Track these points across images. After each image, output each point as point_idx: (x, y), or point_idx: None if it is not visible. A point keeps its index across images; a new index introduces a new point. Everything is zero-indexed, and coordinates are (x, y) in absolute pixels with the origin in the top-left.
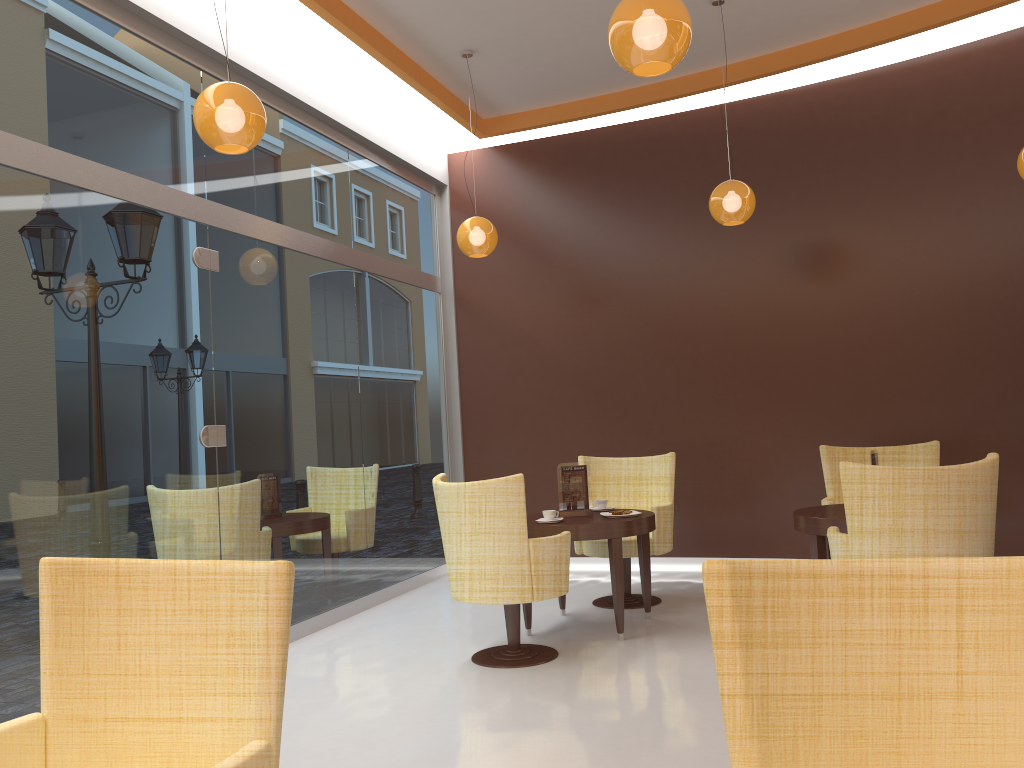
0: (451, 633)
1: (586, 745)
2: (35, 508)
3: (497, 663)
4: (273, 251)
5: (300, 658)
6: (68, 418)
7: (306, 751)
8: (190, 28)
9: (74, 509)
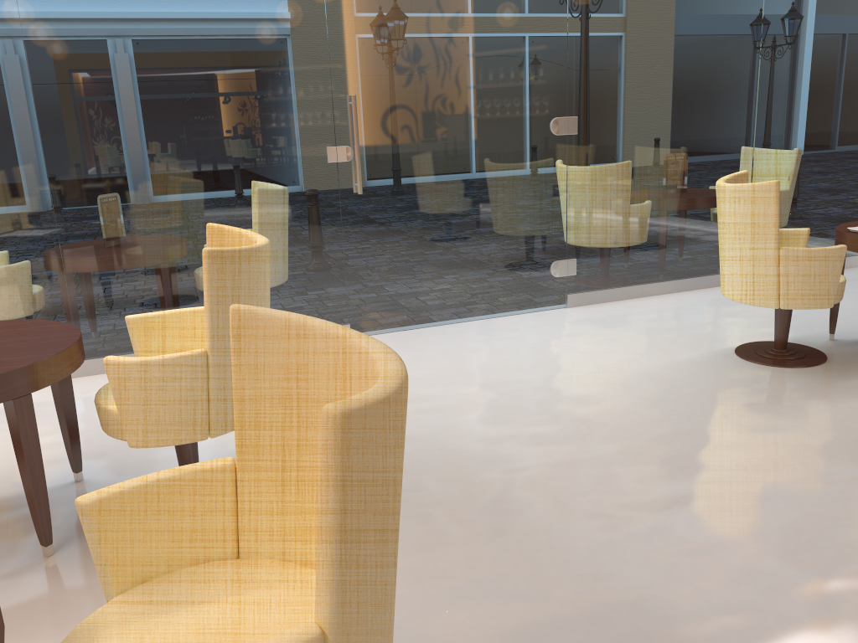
0: (766, 320)
1: (686, 443)
2: (402, 178)
3: (749, 356)
4: None
5: (622, 311)
6: (427, 115)
7: (514, 376)
8: None
9: (432, 180)
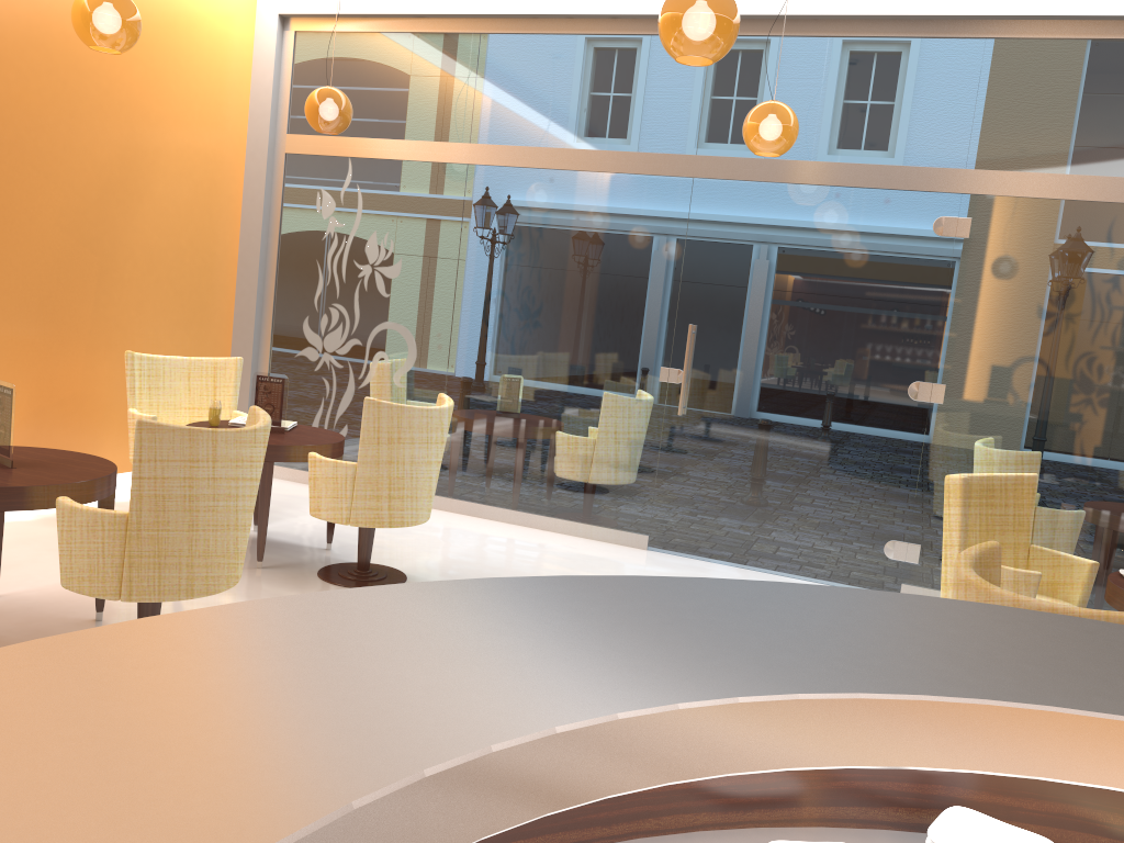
0: None
1: None
2: (727, 410)
3: None
4: (1076, 208)
5: None
6: (764, 354)
7: None
8: (954, 7)
9: (759, 418)
